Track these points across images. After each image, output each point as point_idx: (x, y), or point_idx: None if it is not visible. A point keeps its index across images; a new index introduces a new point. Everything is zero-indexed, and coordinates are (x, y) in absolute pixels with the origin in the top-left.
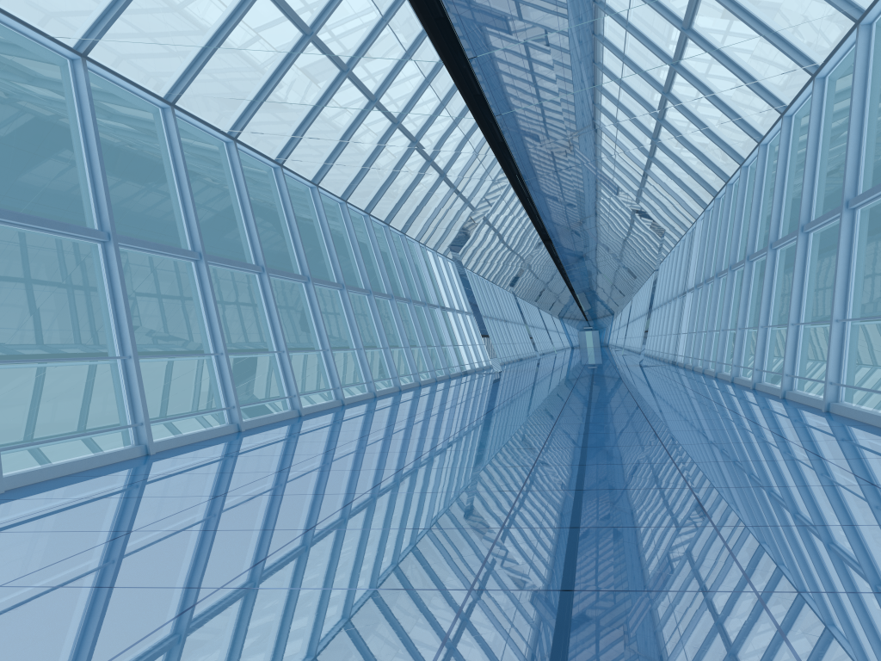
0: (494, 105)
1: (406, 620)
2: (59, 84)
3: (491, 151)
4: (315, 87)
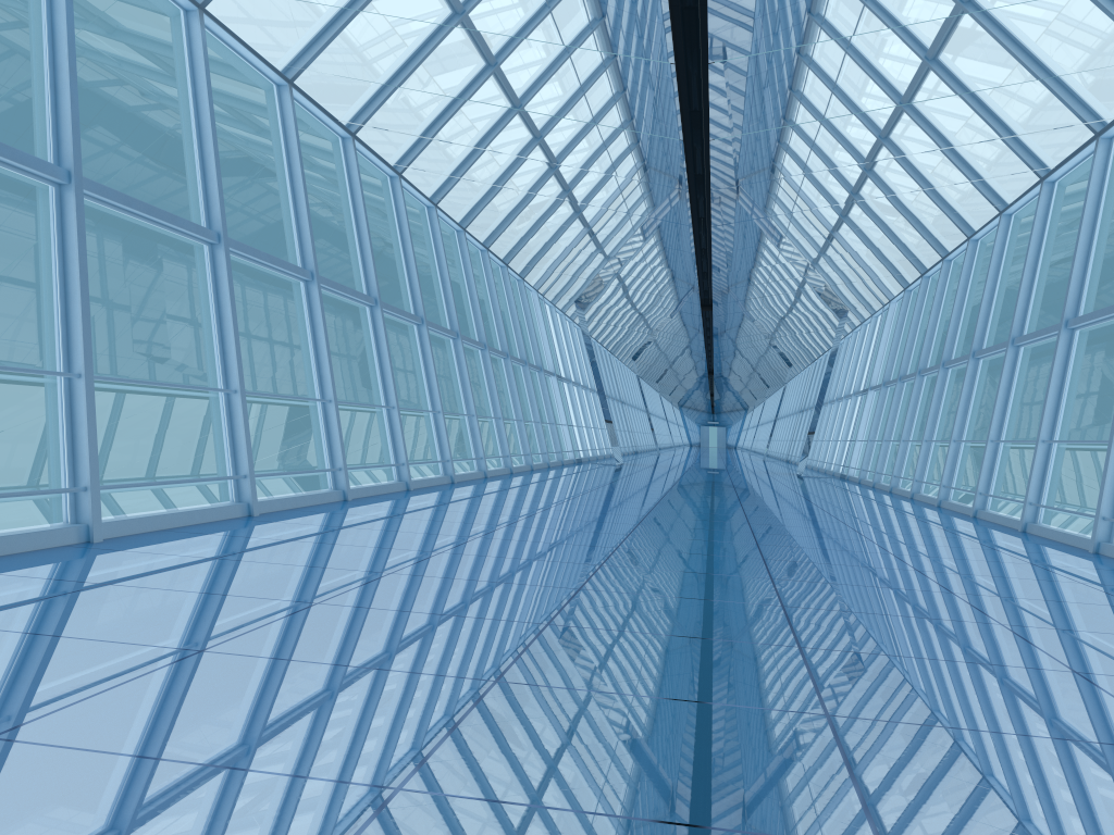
0: (714, 126)
1: (777, 743)
2: (90, 45)
3: (686, 185)
4: (491, 79)
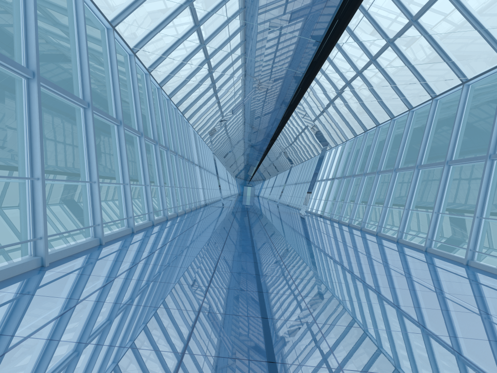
0: (322, 69)
1: None
2: None
3: (294, 91)
4: (223, 38)
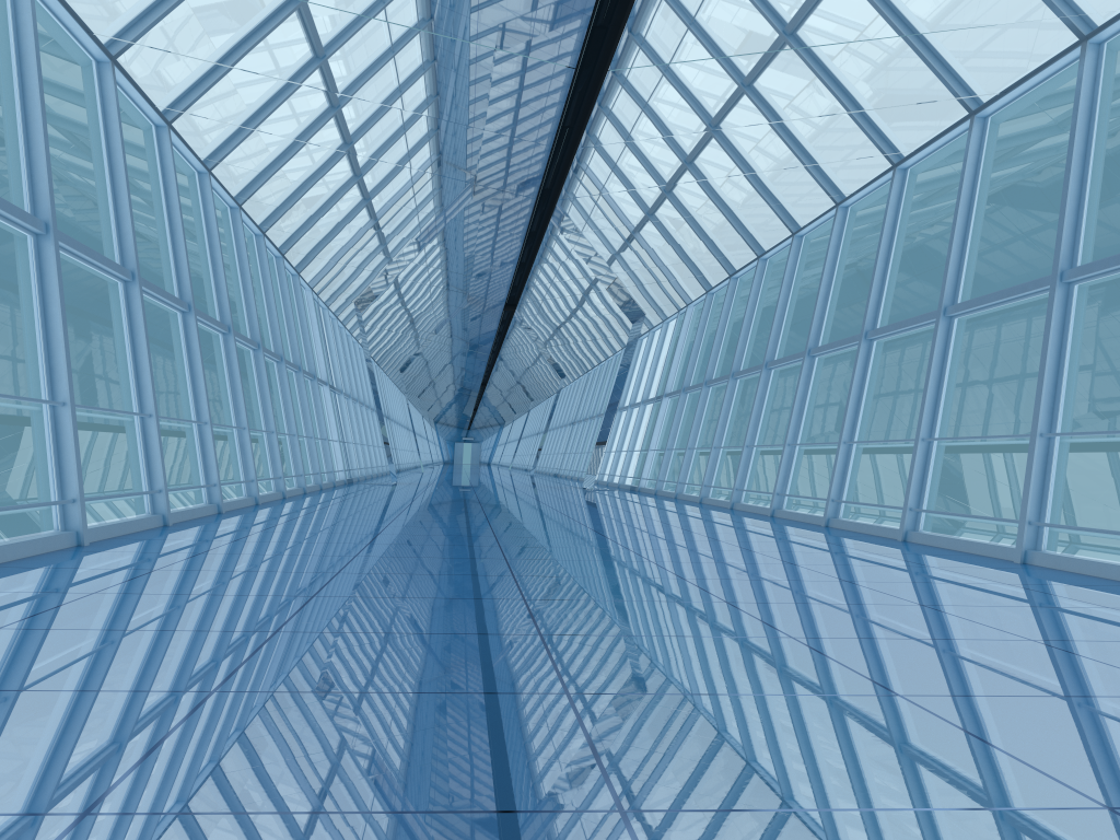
0: (622, 48)
1: None
2: None
3: (552, 139)
4: None
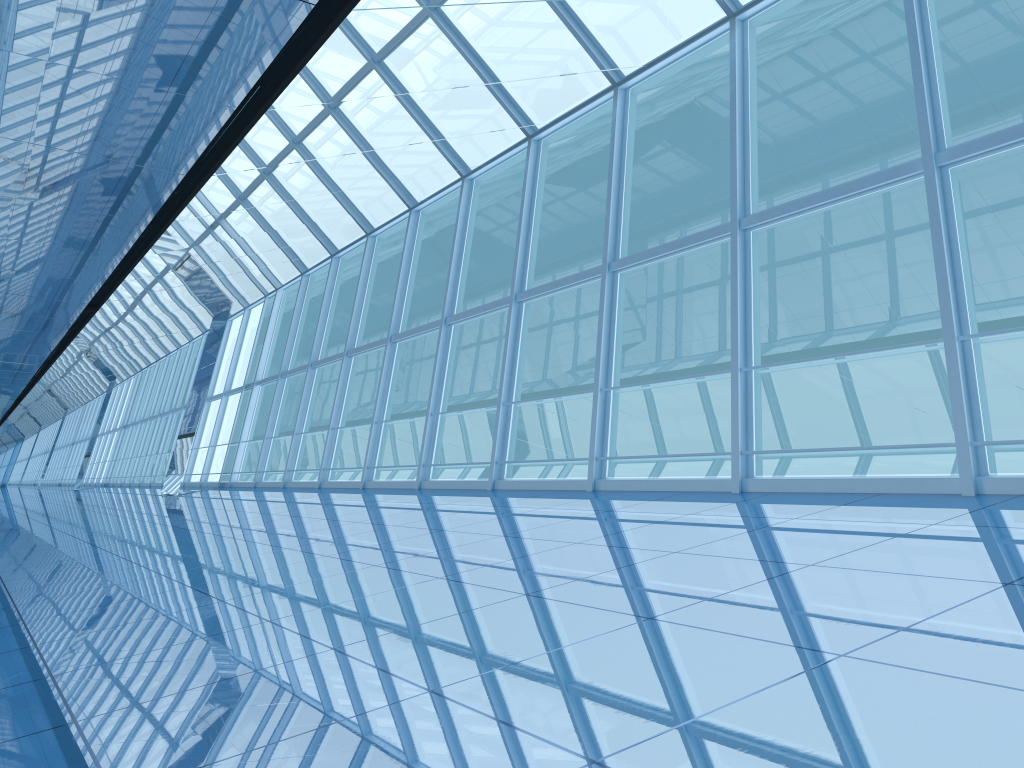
0: None
1: None
2: None
3: (241, 98)
4: None
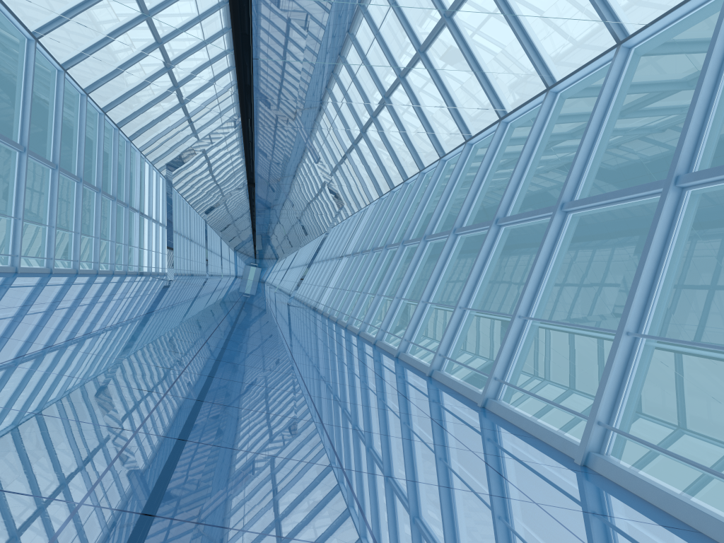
0: (256, 48)
1: None
2: None
3: (237, 90)
4: None
